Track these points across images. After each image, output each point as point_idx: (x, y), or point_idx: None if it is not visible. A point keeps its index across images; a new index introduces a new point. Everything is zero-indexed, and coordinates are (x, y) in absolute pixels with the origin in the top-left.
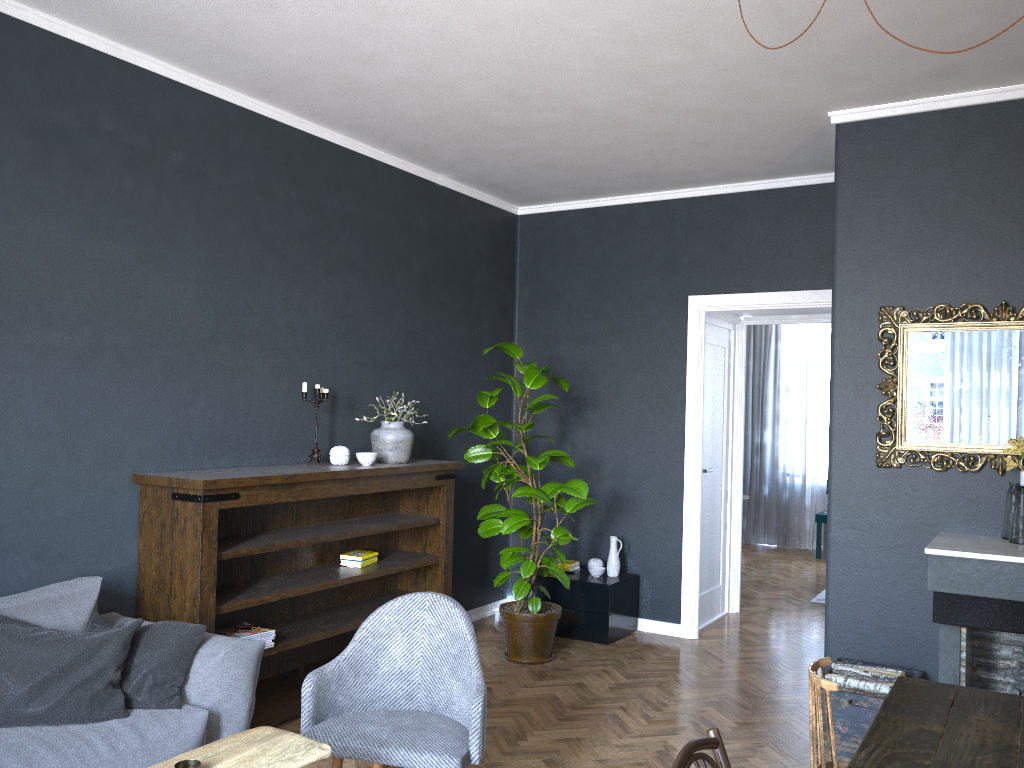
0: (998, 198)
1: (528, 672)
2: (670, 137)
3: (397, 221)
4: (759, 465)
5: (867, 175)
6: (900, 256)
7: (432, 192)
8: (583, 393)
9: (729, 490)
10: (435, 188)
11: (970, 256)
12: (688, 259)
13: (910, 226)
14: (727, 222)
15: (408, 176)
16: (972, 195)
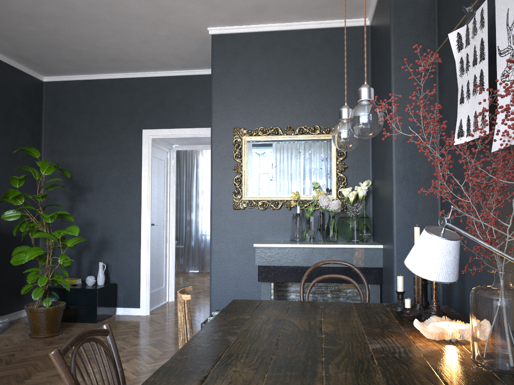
0: (286, 76)
1: (42, 342)
2: (126, 34)
3: None
4: (189, 230)
5: (227, 61)
6: (243, 103)
7: None
8: (84, 183)
9: (168, 236)
10: None
11: (274, 104)
12: (142, 110)
13: (247, 88)
14: (163, 91)
15: None
16: (274, 74)
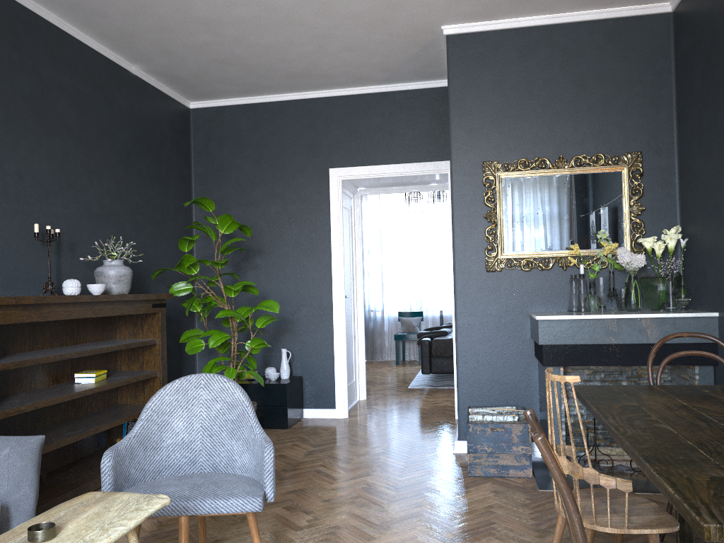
0: (553, 88)
1: None
2: (327, 40)
3: (102, 98)
4: None
5: (469, 71)
6: (494, 127)
7: (128, 78)
8: (251, 244)
9: (356, 313)
10: (130, 76)
11: (538, 126)
12: (327, 142)
13: (499, 106)
14: (354, 115)
15: (109, 62)
16: (537, 86)
